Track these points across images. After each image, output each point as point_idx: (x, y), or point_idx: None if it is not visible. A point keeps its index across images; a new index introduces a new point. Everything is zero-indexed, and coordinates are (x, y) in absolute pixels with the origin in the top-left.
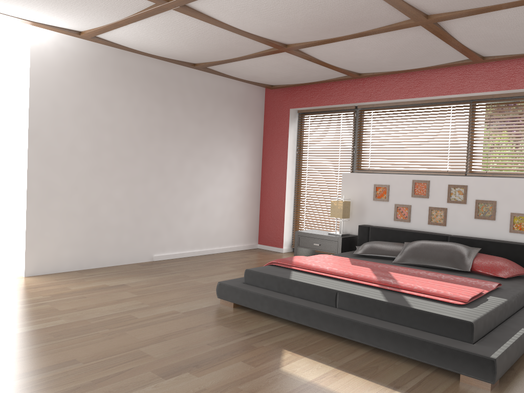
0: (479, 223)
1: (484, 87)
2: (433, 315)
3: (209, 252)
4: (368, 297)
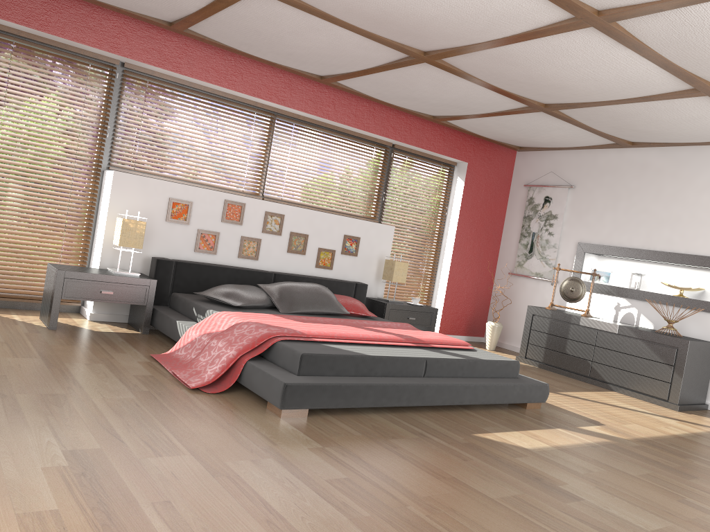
0: (290, 257)
1: (304, 106)
2: (498, 362)
3: None
4: (452, 358)
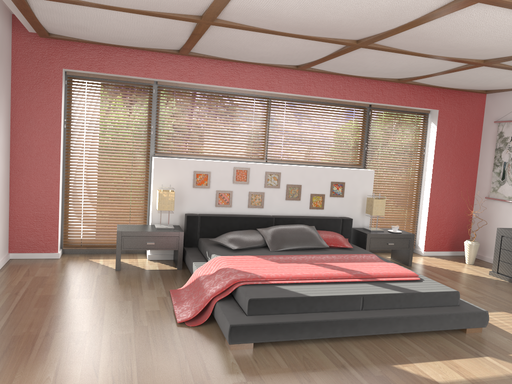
0: (288, 203)
1: (289, 89)
2: (436, 293)
3: None
4: (389, 293)
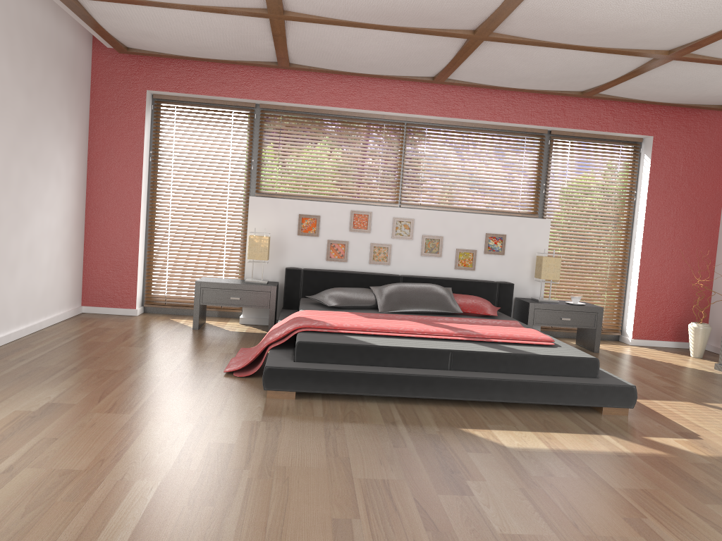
0: (425, 260)
1: (429, 110)
2: (562, 358)
3: (37, 328)
4: (490, 351)
